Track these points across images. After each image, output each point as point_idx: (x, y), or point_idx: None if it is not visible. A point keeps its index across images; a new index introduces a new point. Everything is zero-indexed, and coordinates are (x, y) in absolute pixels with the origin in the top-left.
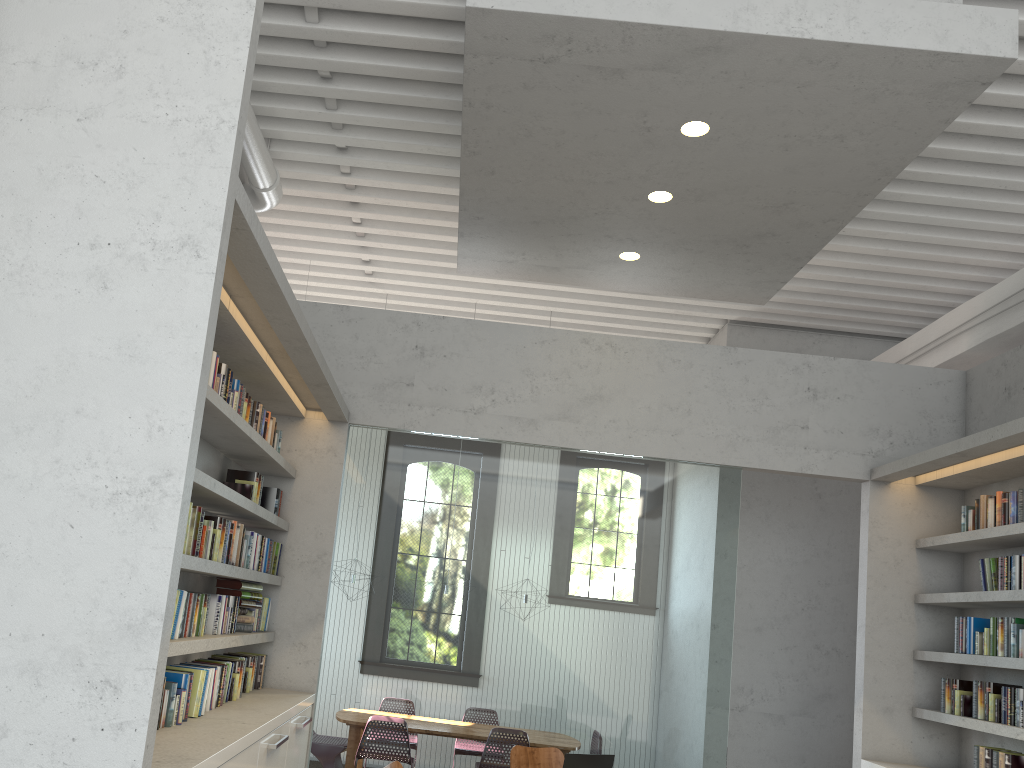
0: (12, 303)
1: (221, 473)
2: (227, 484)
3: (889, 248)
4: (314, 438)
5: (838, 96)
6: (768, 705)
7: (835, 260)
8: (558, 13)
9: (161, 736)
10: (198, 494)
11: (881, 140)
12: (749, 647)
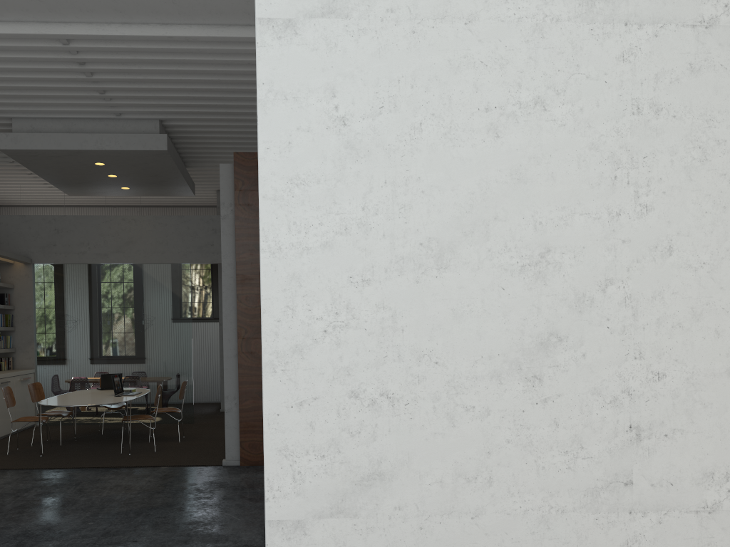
0: None
1: None
2: None
3: None
4: (19, 271)
5: (131, 157)
6: None
7: None
8: (27, 149)
9: None
10: None
11: (159, 163)
12: None
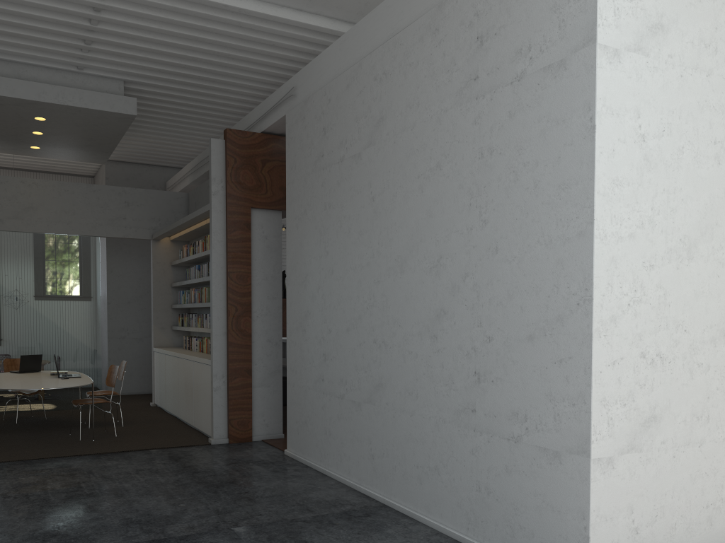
0: None
1: None
2: None
3: (156, 140)
4: None
5: (87, 117)
6: (135, 334)
7: (137, 142)
8: None
9: None
10: None
11: (111, 127)
12: (125, 311)
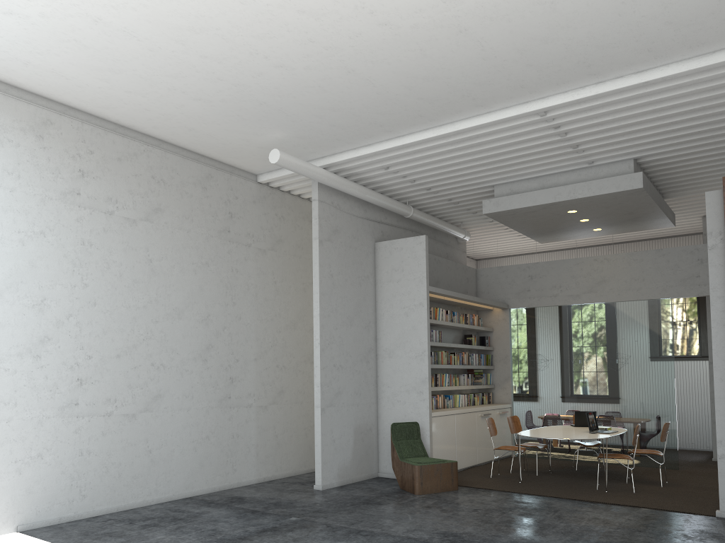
0: (392, 322)
1: (462, 336)
2: (464, 339)
3: None
4: (497, 316)
5: (604, 200)
6: None
7: None
8: (506, 209)
9: (443, 409)
10: (448, 347)
11: (634, 201)
12: None
